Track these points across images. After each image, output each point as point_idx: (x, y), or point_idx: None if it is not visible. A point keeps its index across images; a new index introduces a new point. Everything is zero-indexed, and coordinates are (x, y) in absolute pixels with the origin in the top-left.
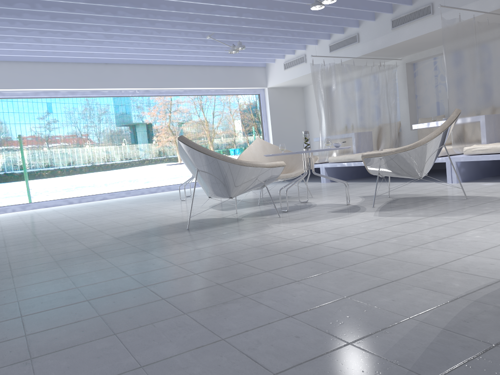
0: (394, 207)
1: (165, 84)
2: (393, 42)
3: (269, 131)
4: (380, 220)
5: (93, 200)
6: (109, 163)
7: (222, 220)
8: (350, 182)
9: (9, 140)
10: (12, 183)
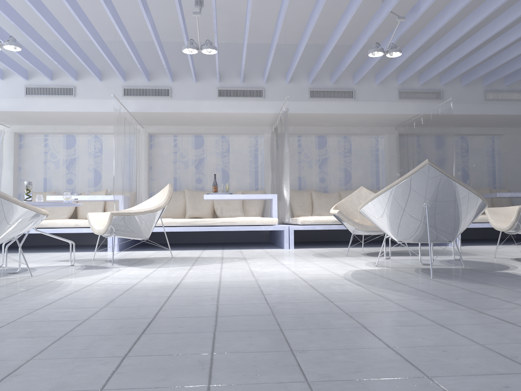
0: (135, 264)
1: None
2: (25, 109)
3: None
4: (162, 269)
5: None
6: None
7: None
8: None
9: None
10: None
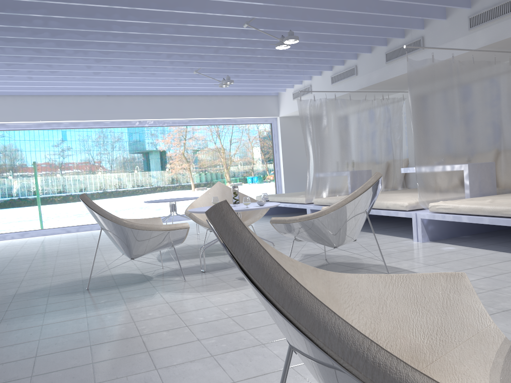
0: None
1: (168, 114)
2: (387, 77)
3: (280, 161)
4: (256, 301)
5: (91, 229)
6: (120, 190)
7: (133, 279)
8: None
9: (24, 166)
10: (26, 208)
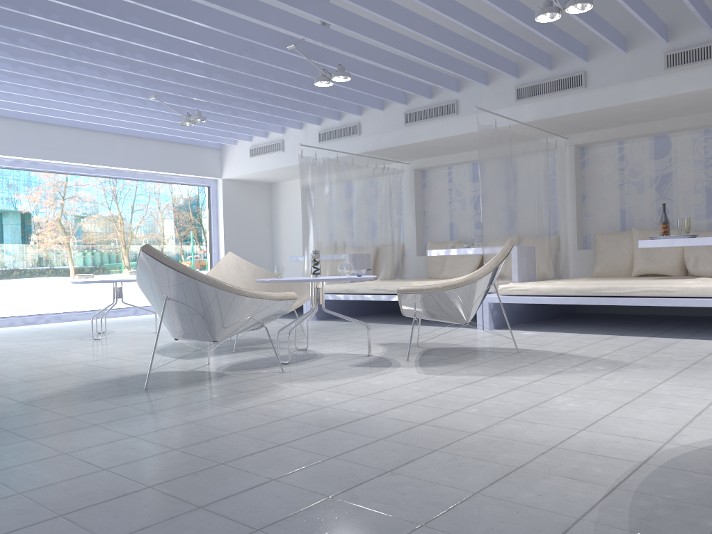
0: (436, 362)
1: (66, 155)
2: (405, 141)
3: (220, 240)
4: (432, 380)
5: None
6: None
7: (195, 375)
8: (346, 322)
9: None
10: None
